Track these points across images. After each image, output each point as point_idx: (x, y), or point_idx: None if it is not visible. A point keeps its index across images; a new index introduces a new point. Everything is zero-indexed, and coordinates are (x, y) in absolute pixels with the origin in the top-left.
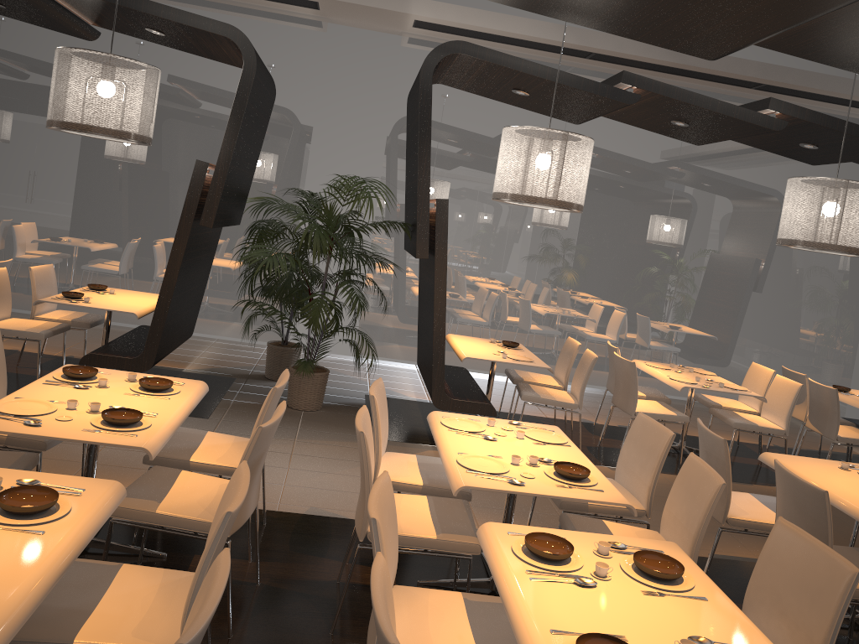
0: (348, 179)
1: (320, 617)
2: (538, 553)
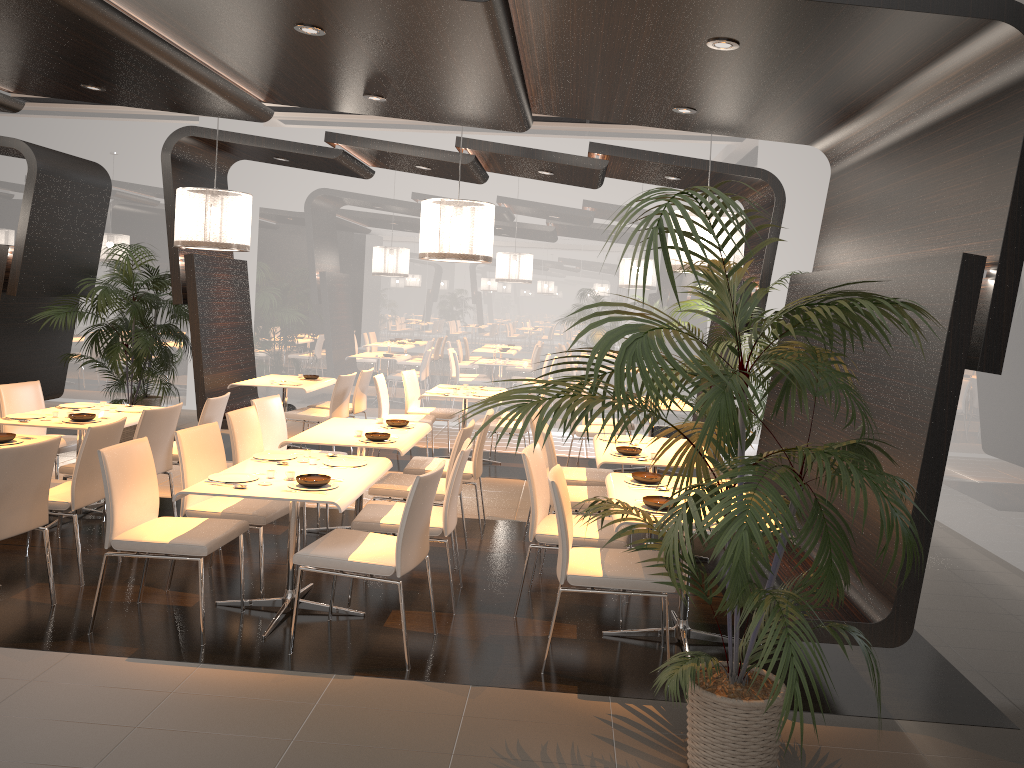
0: (113, 247)
1: None
2: None
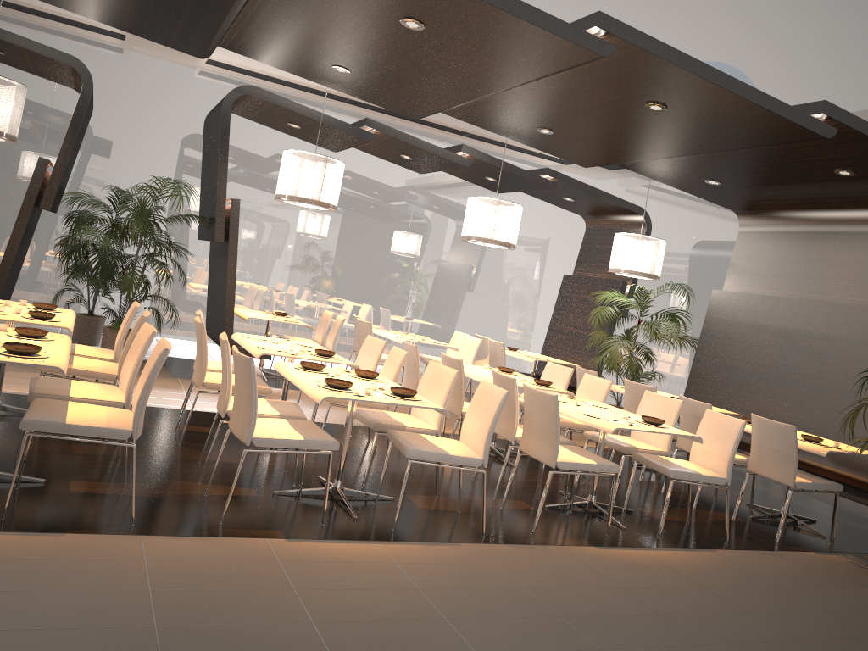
0: (164, 180)
1: (170, 440)
2: (307, 365)
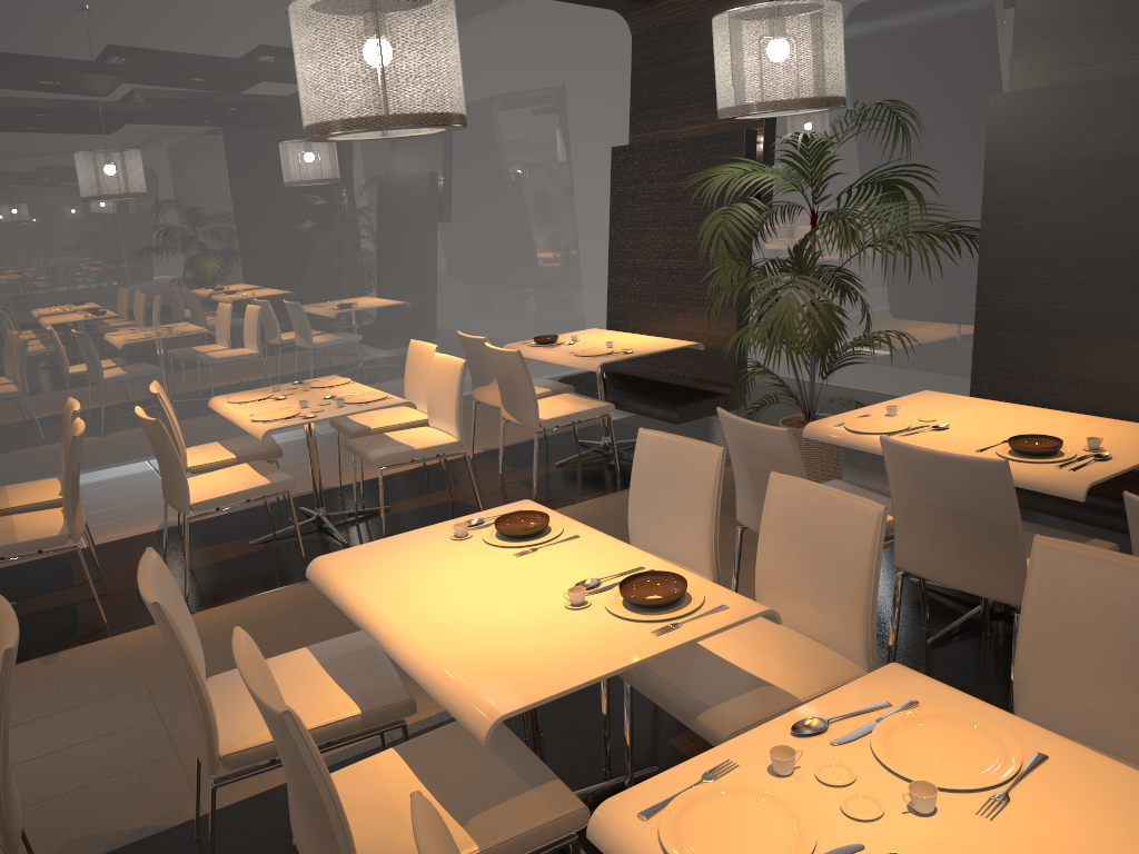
0: None
1: None
2: None
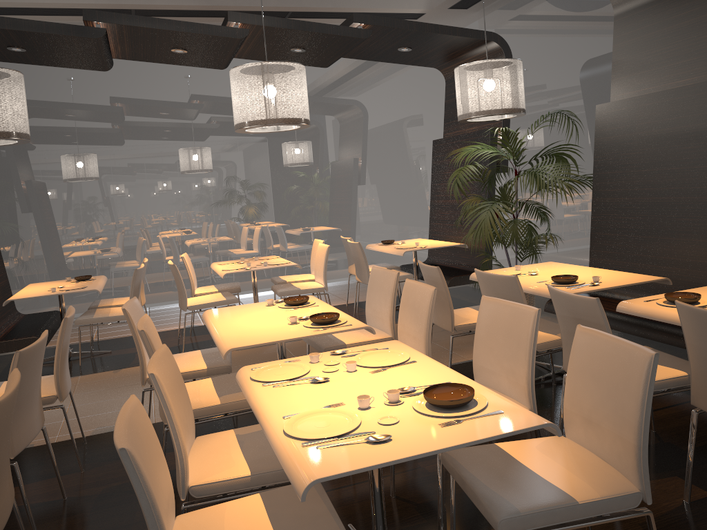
0: None
1: None
2: None
